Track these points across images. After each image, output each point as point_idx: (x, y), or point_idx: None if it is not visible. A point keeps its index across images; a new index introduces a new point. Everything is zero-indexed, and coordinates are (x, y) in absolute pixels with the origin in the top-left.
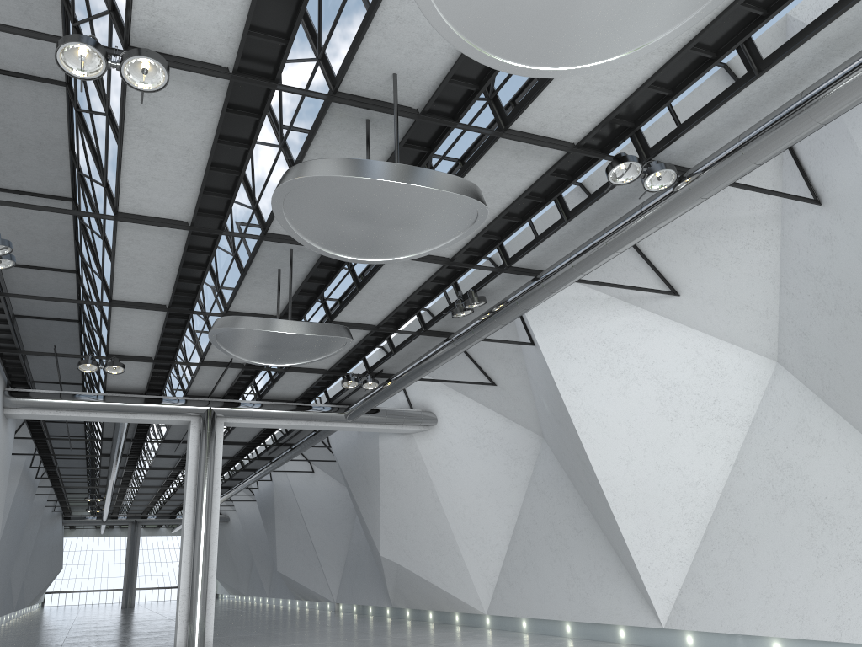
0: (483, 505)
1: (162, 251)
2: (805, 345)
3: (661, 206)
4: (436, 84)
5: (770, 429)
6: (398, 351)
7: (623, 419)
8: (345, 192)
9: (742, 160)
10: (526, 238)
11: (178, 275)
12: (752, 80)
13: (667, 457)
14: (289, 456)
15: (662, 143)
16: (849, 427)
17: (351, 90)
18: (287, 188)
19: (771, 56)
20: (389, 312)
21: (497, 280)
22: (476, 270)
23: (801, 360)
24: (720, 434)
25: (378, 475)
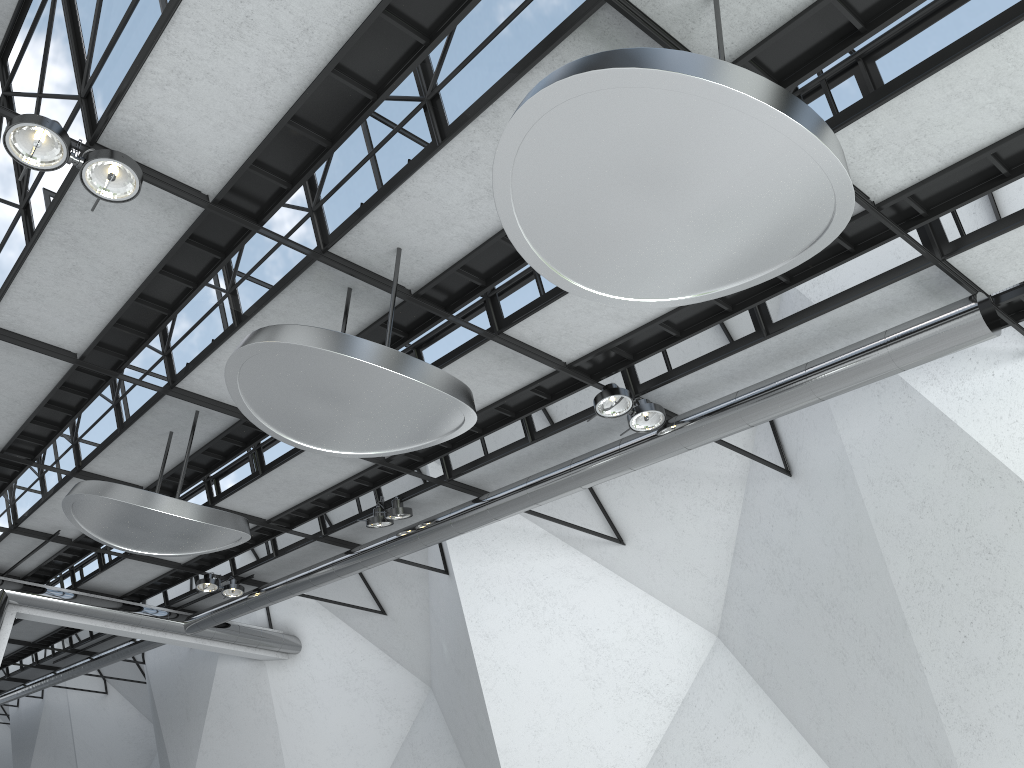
0: (339, 766)
1: (25, 381)
2: (751, 623)
3: (641, 448)
4: (441, 269)
5: (701, 713)
6: (282, 555)
7: (538, 679)
8: (326, 369)
9: (736, 418)
10: (478, 452)
11: (33, 415)
12: (759, 340)
13: (582, 732)
14: (85, 668)
15: (654, 382)
16: (787, 722)
17: (343, 253)
18: (256, 349)
19: (781, 322)
20: (288, 507)
21: (430, 493)
22: (408, 476)
23: (745, 638)
24: (646, 712)
25: (205, 710)
